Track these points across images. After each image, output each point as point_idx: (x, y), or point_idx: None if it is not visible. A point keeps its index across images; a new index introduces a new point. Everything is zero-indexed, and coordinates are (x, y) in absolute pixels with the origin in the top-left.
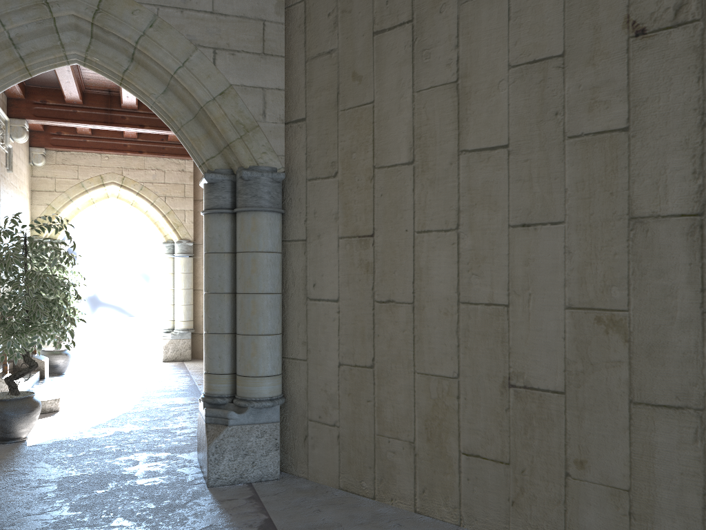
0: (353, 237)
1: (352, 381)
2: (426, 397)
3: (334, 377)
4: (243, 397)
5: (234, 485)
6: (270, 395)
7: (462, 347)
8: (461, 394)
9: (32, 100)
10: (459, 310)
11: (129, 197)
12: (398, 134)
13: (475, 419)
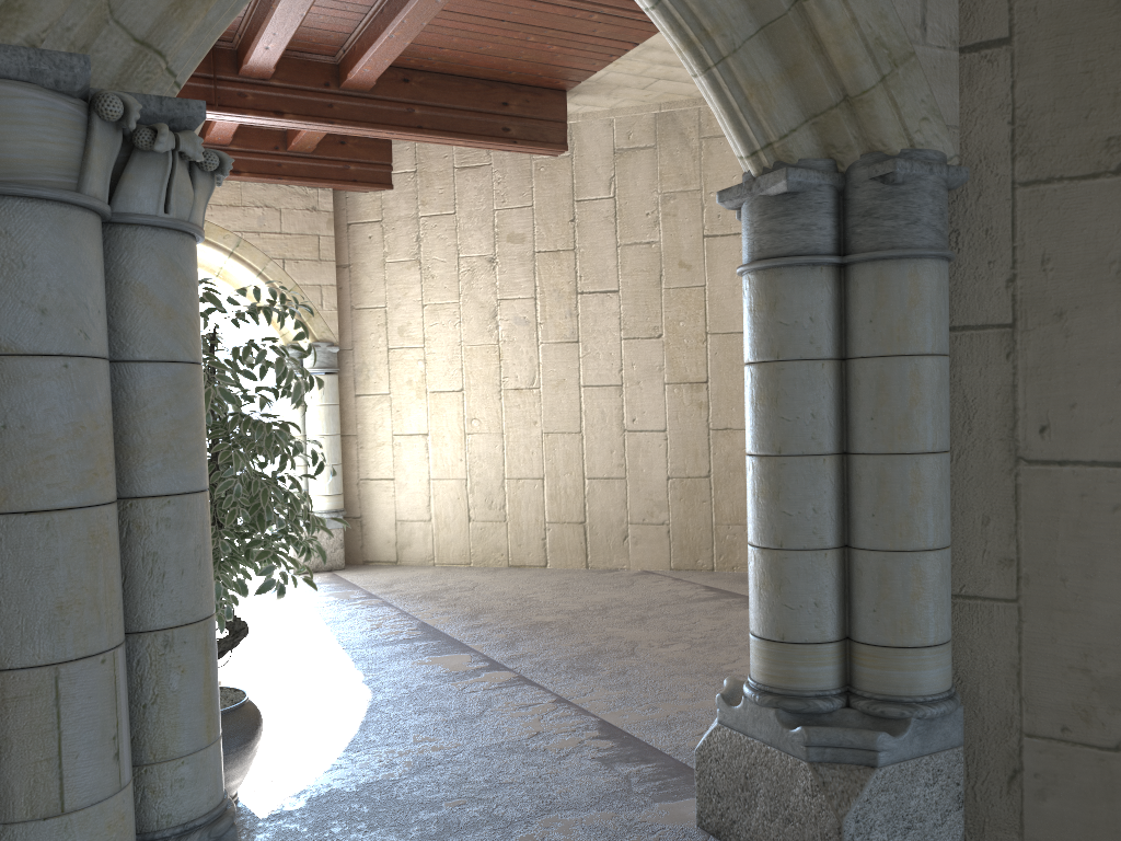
0: None
1: None
2: None
3: (1118, 639)
4: (888, 695)
5: None
6: (947, 685)
7: None
8: None
9: None
10: None
11: (213, 262)
12: None
13: None
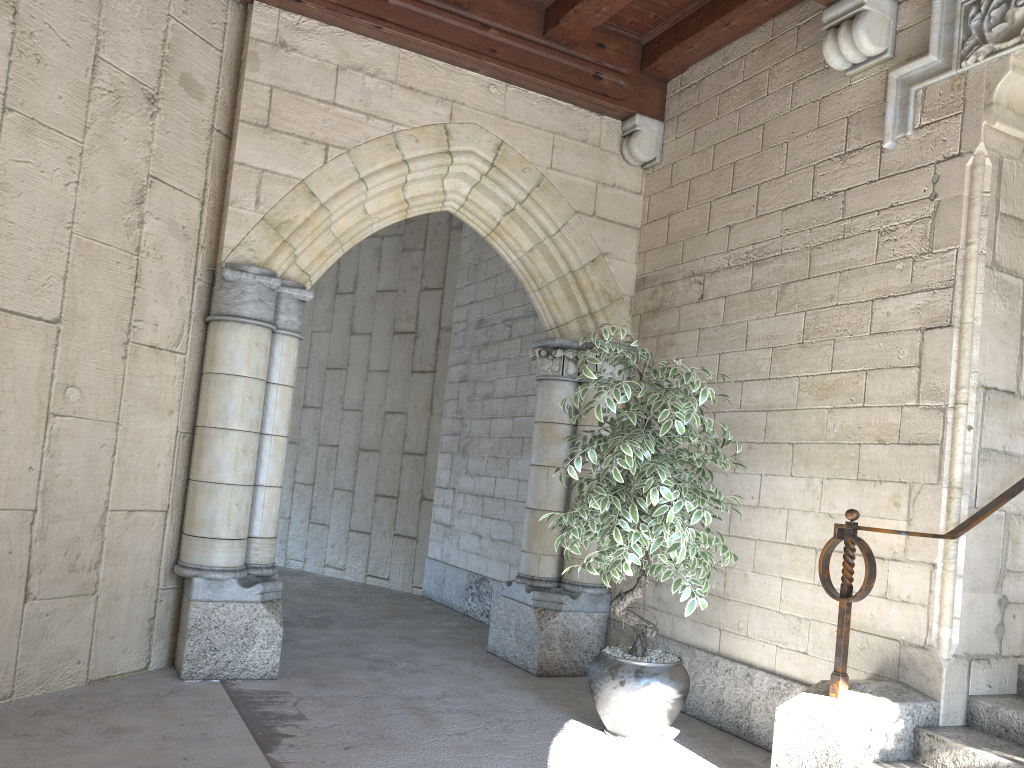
0: None
1: None
2: None
3: None
4: None
5: None
6: None
7: None
8: None
9: None
10: None
11: None
12: None
13: None
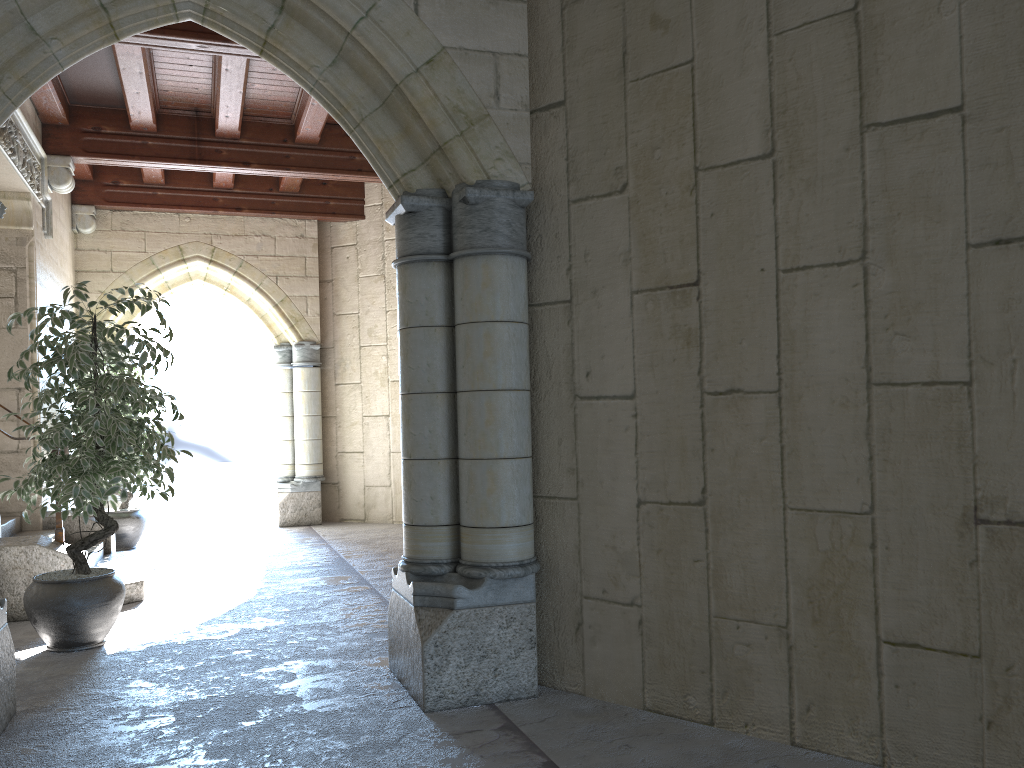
0: (659, 290)
1: (664, 529)
2: (809, 550)
3: (630, 523)
4: (474, 562)
5: (466, 708)
6: (519, 557)
7: (879, 460)
8: (879, 540)
9: (80, 127)
10: (871, 398)
11: (223, 279)
12: (741, 110)
13: (908, 583)
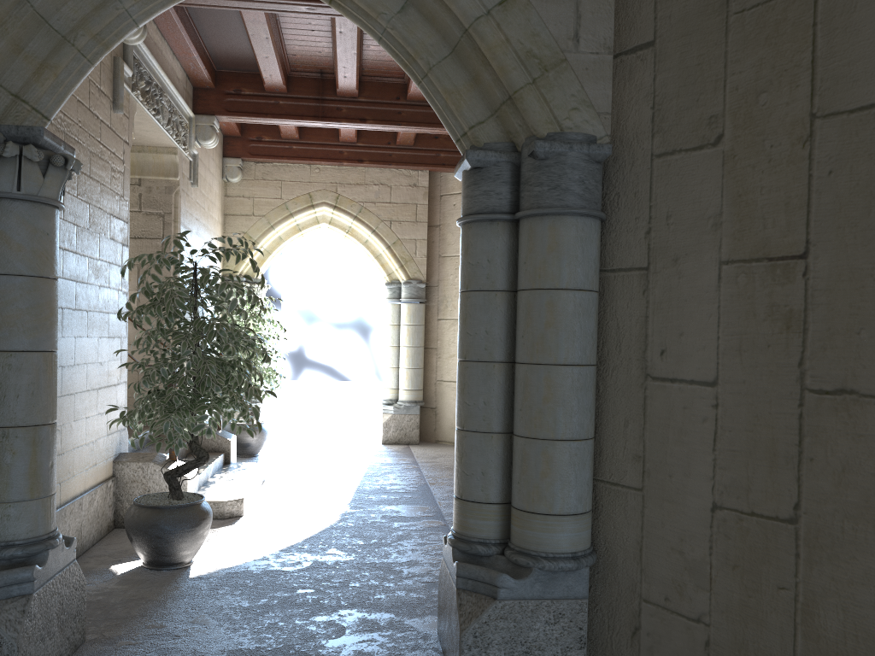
0: (755, 261)
1: (743, 542)
2: None
3: (702, 529)
4: (523, 548)
5: None
6: (573, 548)
7: None
8: None
9: (224, 89)
10: None
11: (345, 223)
12: None
13: None
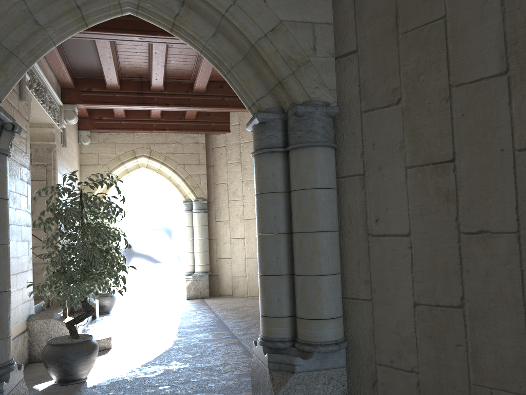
0: (425, 165)
1: (434, 322)
2: None
3: (409, 318)
4: (306, 341)
5: None
6: (335, 338)
7: None
8: None
9: (80, 88)
10: None
11: (156, 166)
12: (482, 45)
13: None
